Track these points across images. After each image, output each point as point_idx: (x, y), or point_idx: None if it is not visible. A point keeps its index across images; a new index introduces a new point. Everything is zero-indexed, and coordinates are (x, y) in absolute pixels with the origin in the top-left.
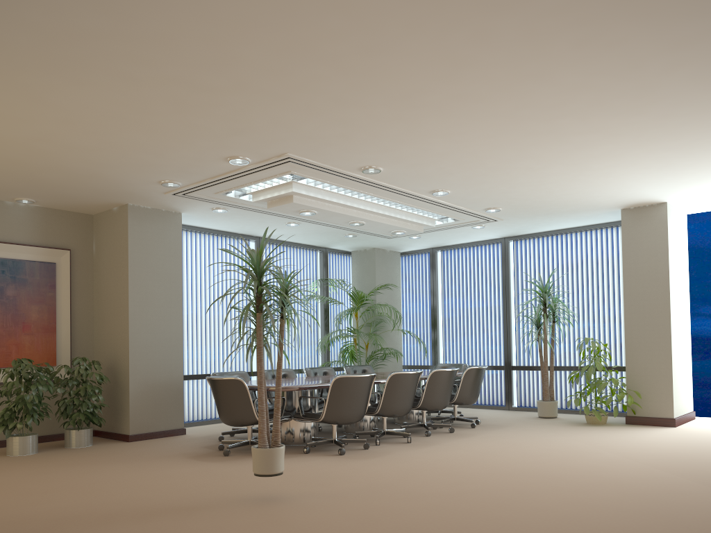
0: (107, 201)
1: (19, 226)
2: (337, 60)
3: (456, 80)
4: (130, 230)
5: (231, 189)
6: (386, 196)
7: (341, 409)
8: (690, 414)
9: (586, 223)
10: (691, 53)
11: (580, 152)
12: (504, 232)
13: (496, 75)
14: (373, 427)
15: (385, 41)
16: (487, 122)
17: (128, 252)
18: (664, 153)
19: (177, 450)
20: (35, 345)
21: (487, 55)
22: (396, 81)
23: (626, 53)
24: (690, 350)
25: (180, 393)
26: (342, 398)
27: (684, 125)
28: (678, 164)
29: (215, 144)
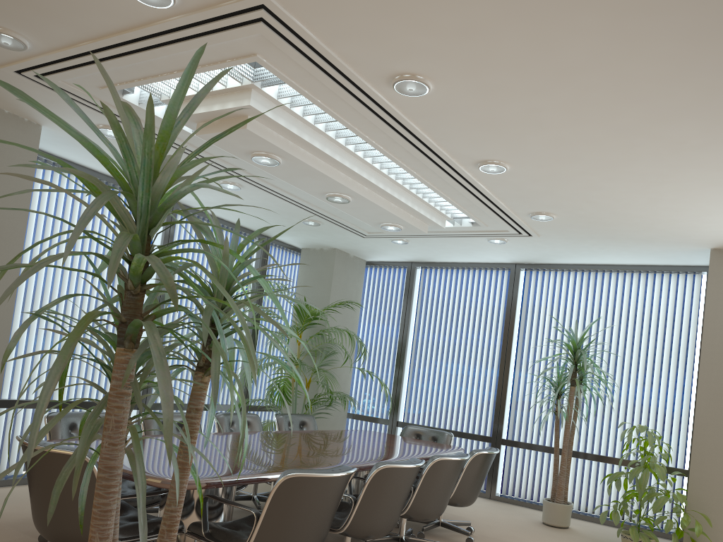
0: None
1: None
2: None
3: None
4: None
5: (132, 81)
6: (401, 158)
7: (287, 537)
8: None
9: (640, 261)
10: None
11: None
12: (523, 255)
13: None
14: None
15: None
16: None
17: None
18: None
19: None
20: None
21: None
22: None
23: None
24: None
25: None
26: (292, 516)
27: None
28: None
29: None
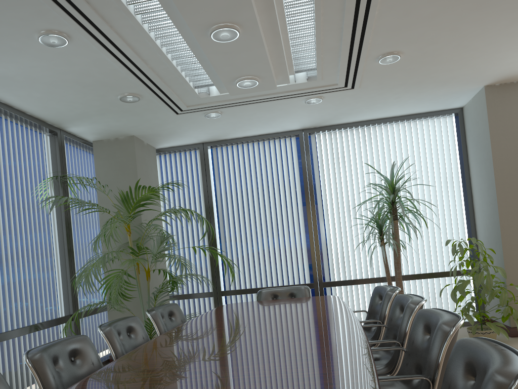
0: None
1: None
2: None
3: None
4: None
5: None
6: None
7: None
8: None
9: (412, 110)
10: None
11: None
12: (319, 117)
13: None
14: None
15: None
16: None
17: None
18: None
19: None
20: None
21: None
22: None
23: None
24: None
25: None
26: None
27: None
28: None
29: None
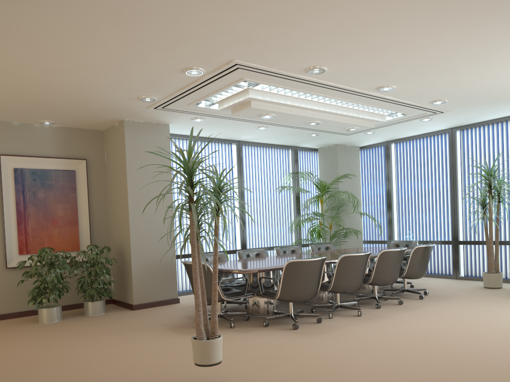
0: (107, 118)
1: (45, 143)
2: None
3: None
4: (126, 140)
5: (199, 99)
6: (336, 96)
7: (294, 289)
8: None
9: None
10: None
11: None
12: (451, 122)
13: None
14: (331, 298)
15: None
16: (425, 2)
17: (125, 159)
18: None
19: (163, 320)
20: (63, 235)
21: None
22: None
23: None
24: None
25: (174, 270)
26: (294, 280)
27: None
28: None
29: (167, 56)
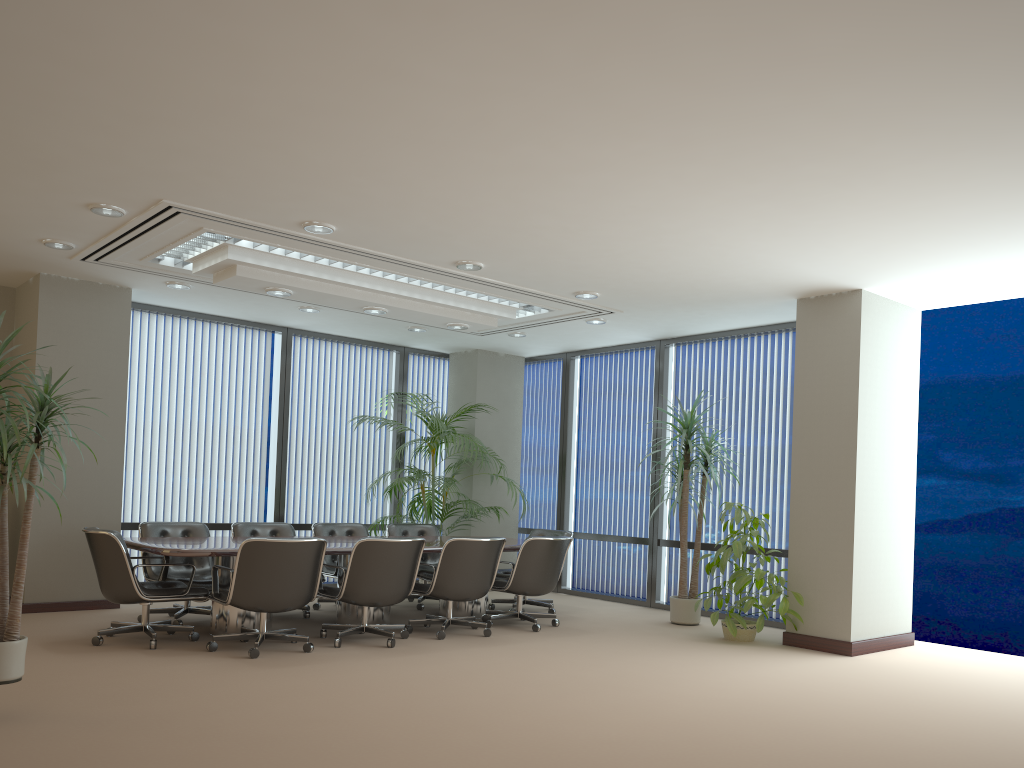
0: (9, 269)
1: None
2: (42, 47)
3: (264, 79)
4: (41, 310)
5: (153, 253)
6: (395, 270)
7: (258, 590)
8: (899, 637)
9: (766, 320)
10: (597, 27)
11: (613, 202)
12: (649, 331)
13: (317, 71)
14: (377, 618)
15: (73, 15)
16: (402, 151)
17: (36, 342)
18: (759, 205)
19: (53, 631)
20: None
21: (259, 35)
22: (174, 82)
23: (482, 28)
24: (911, 533)
25: None
26: (258, 573)
27: (735, 156)
28: (807, 225)
29: (42, 184)
